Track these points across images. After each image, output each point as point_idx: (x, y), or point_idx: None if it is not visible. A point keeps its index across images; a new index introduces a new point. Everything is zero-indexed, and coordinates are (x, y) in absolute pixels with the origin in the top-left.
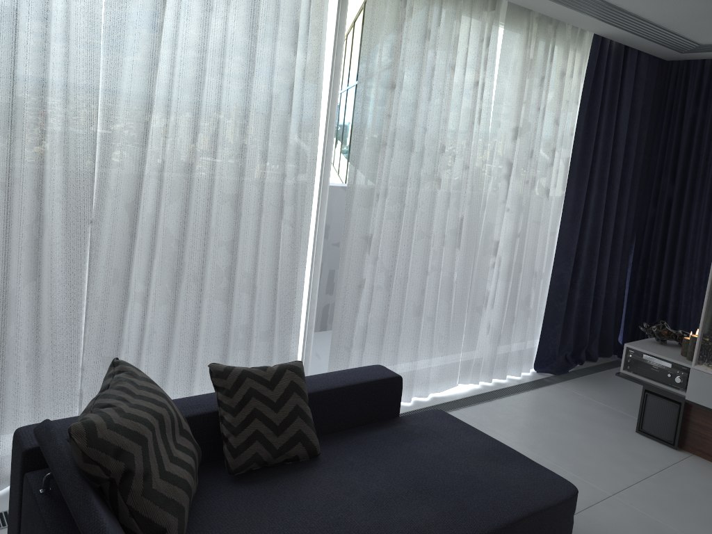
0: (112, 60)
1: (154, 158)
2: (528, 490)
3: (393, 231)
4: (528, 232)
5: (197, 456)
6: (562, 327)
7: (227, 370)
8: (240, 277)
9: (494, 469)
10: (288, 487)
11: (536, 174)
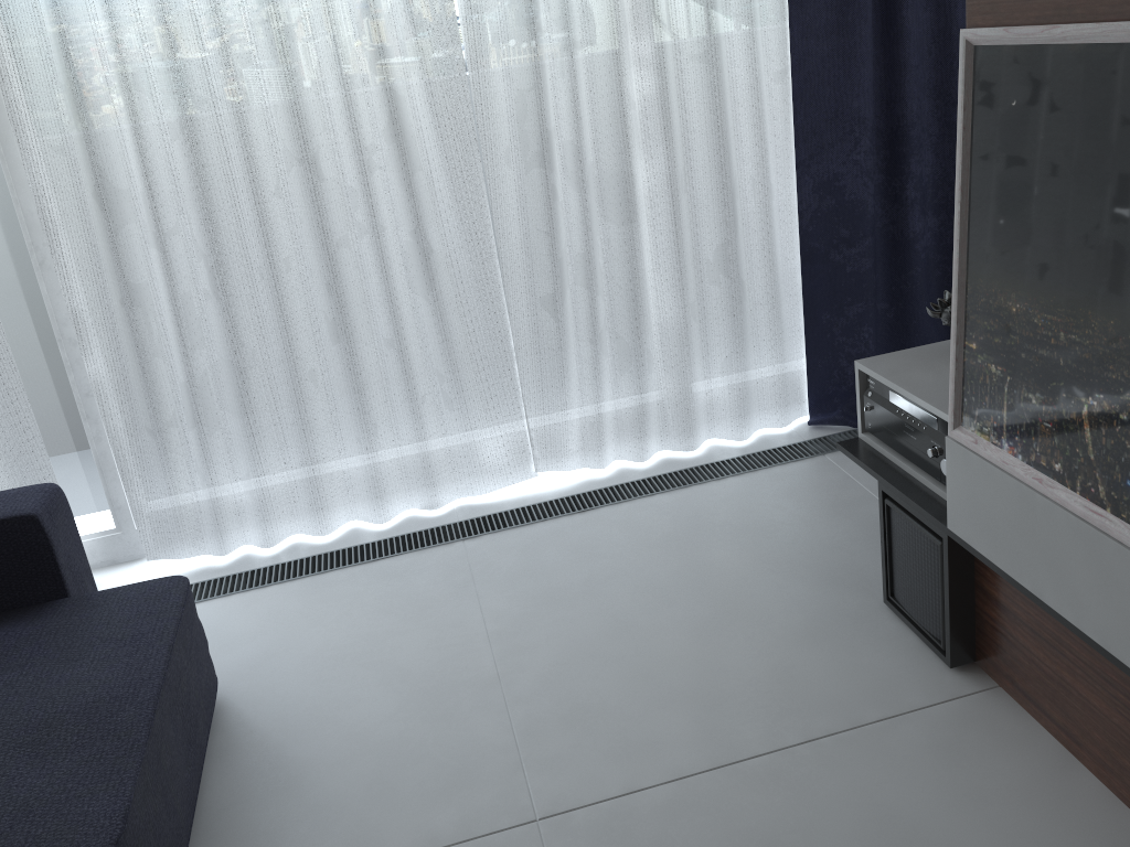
0: None
1: None
2: None
3: (186, 167)
4: (686, 88)
5: None
6: (870, 309)
7: None
8: None
9: None
10: None
11: None
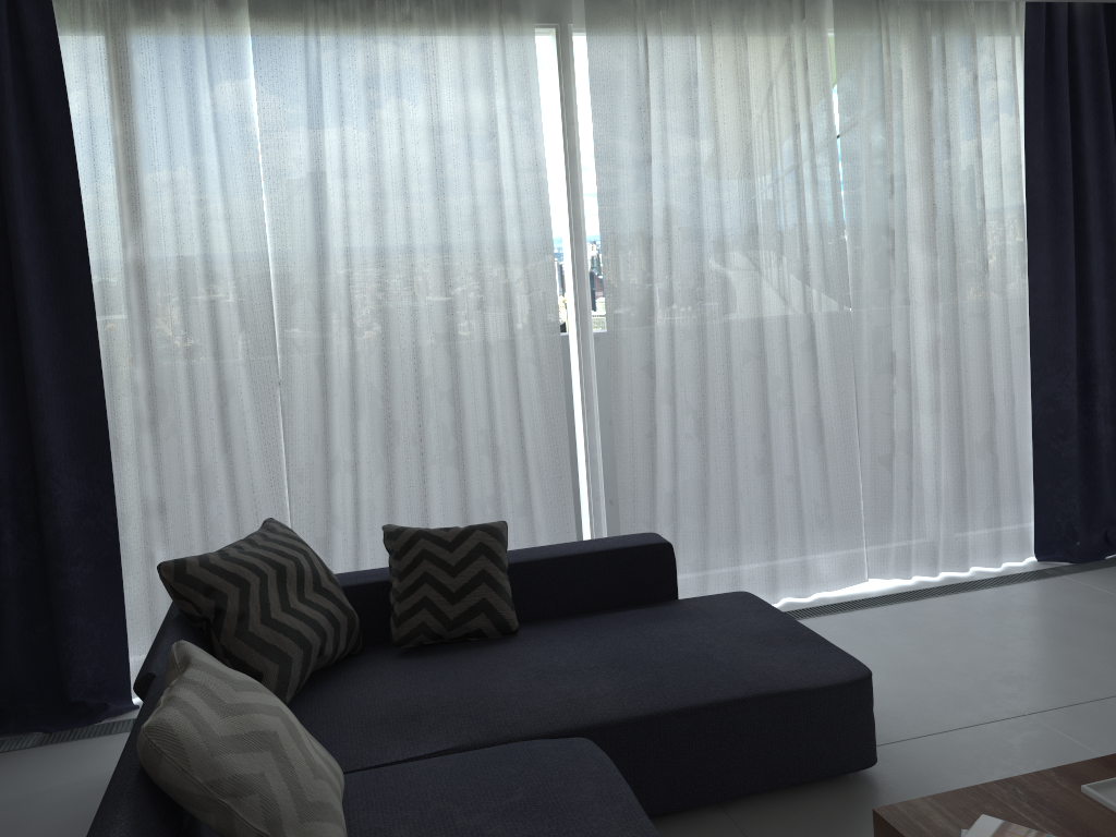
0: (276, 204)
1: (342, 303)
2: (781, 672)
3: (694, 356)
4: (966, 333)
5: (344, 620)
6: (1076, 483)
7: (398, 531)
8: (477, 435)
9: (752, 650)
10: (452, 659)
11: (955, 241)
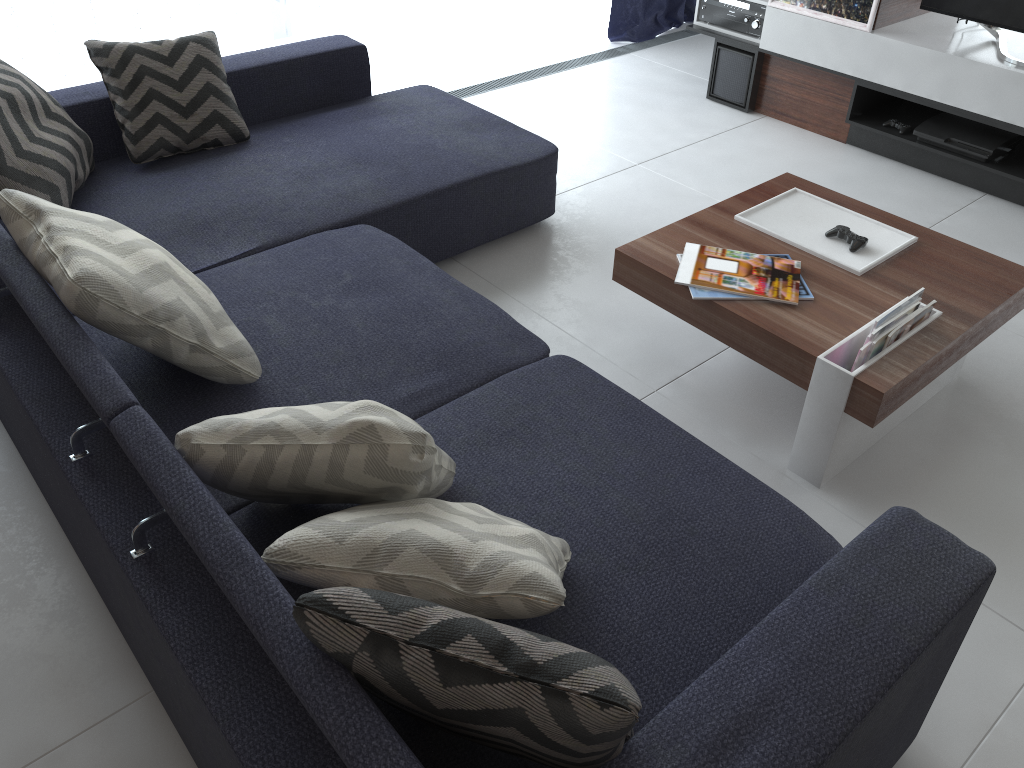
0: None
1: None
2: (494, 154)
3: None
4: None
5: (82, 143)
6: None
7: (107, 47)
8: None
9: (463, 138)
10: (203, 170)
11: None
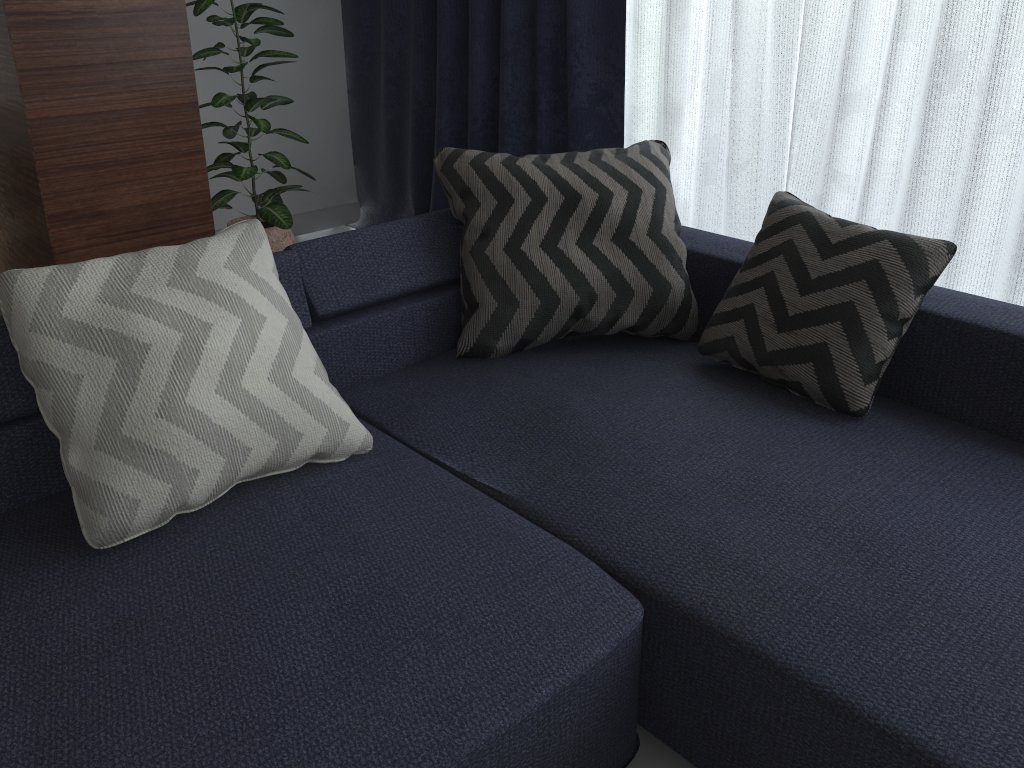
0: None
1: None
2: None
3: None
4: None
5: (645, 291)
6: None
7: (780, 204)
8: None
9: None
10: (718, 401)
11: None
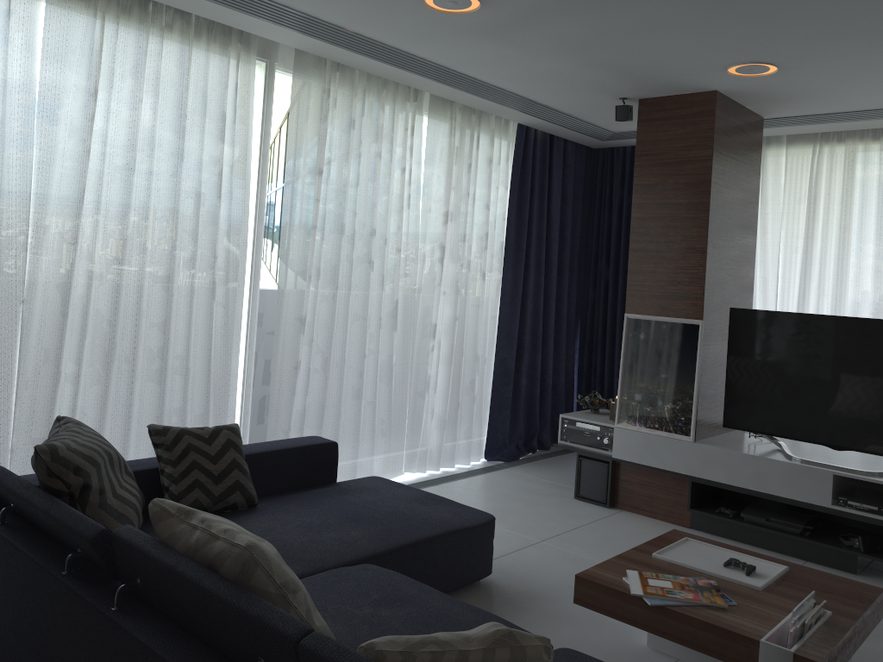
0: (45, 147)
1: (85, 240)
2: (450, 518)
3: (328, 313)
4: (468, 316)
5: (141, 498)
6: (510, 413)
7: (165, 429)
8: (173, 359)
9: (421, 508)
10: None
11: (471, 258)
